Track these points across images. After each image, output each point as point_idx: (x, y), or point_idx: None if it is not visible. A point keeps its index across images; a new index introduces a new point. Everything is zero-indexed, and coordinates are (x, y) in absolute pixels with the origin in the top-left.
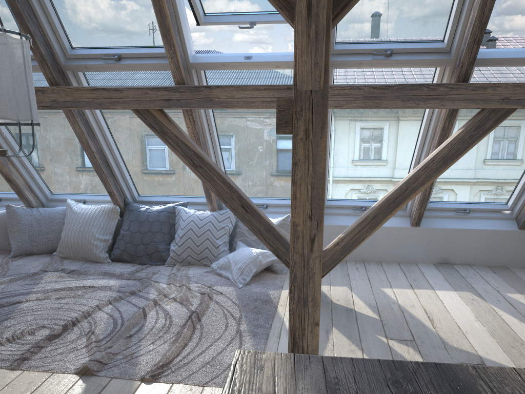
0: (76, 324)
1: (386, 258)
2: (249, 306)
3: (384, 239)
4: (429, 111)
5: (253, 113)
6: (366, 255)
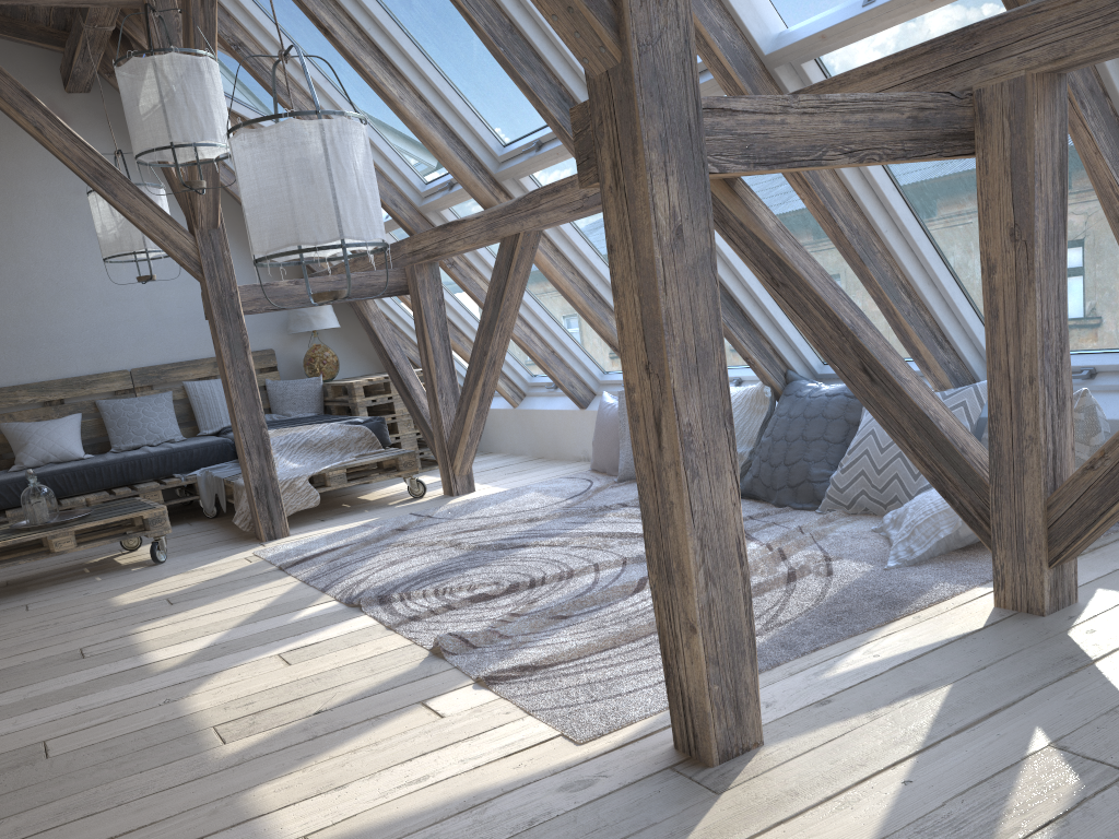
0: (535, 586)
1: None
2: (839, 607)
3: None
4: None
5: None
6: None
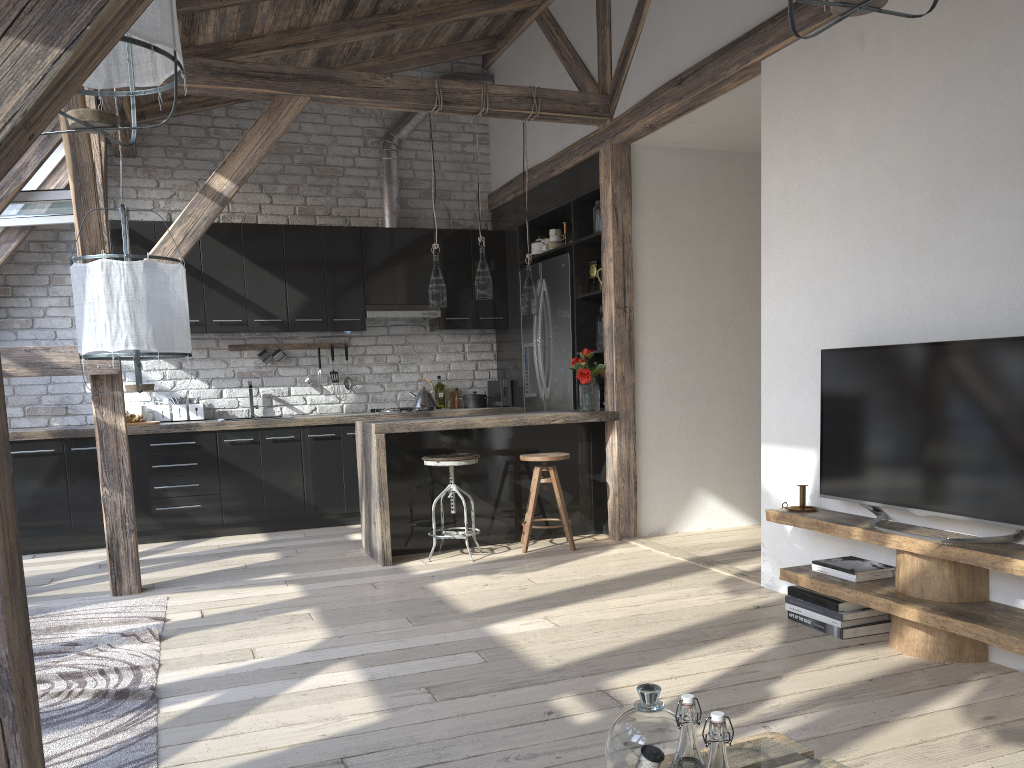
0: None
1: None
2: None
3: None
4: None
5: None
6: None
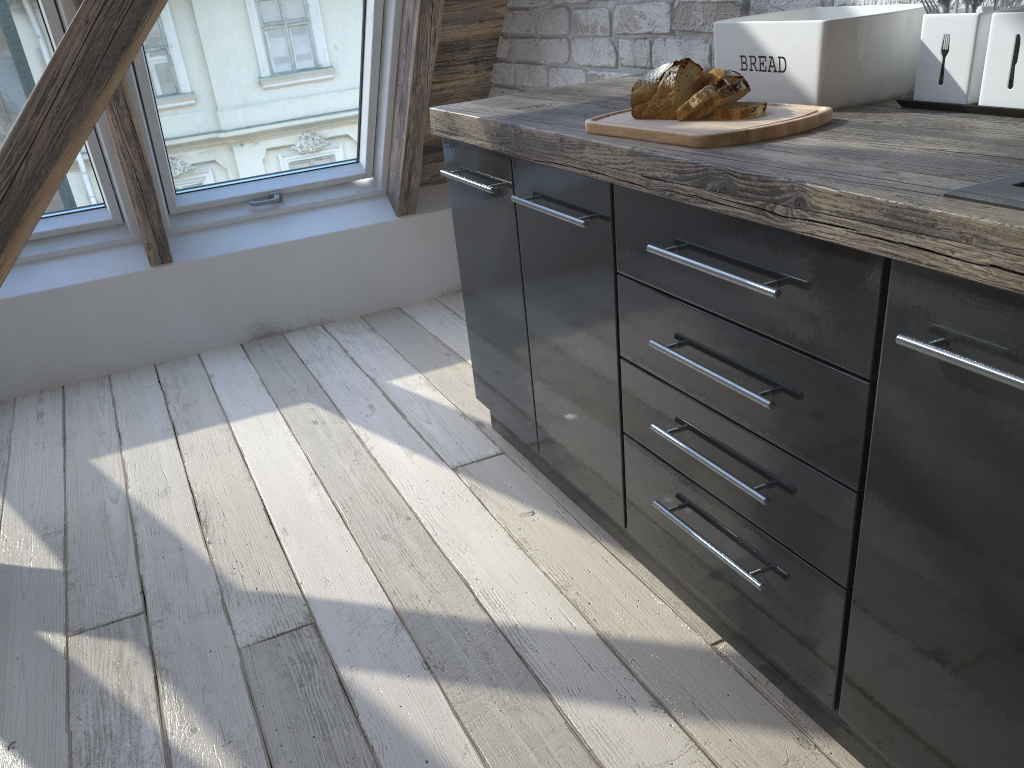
0: None
1: (122, 363)
2: None
3: (97, 315)
4: None
5: None
6: (66, 369)
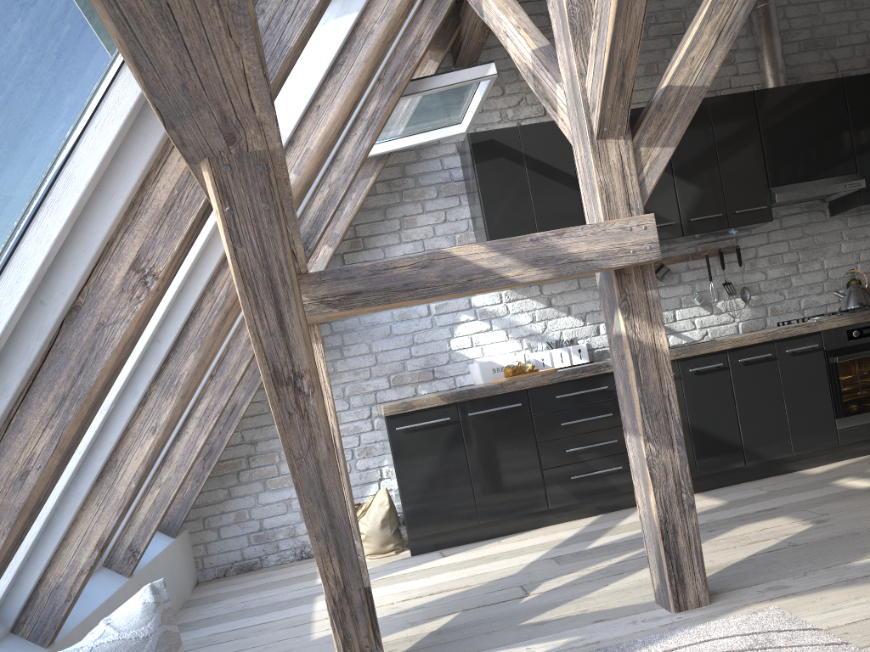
0: None
1: None
2: None
3: None
4: None
5: None
6: None
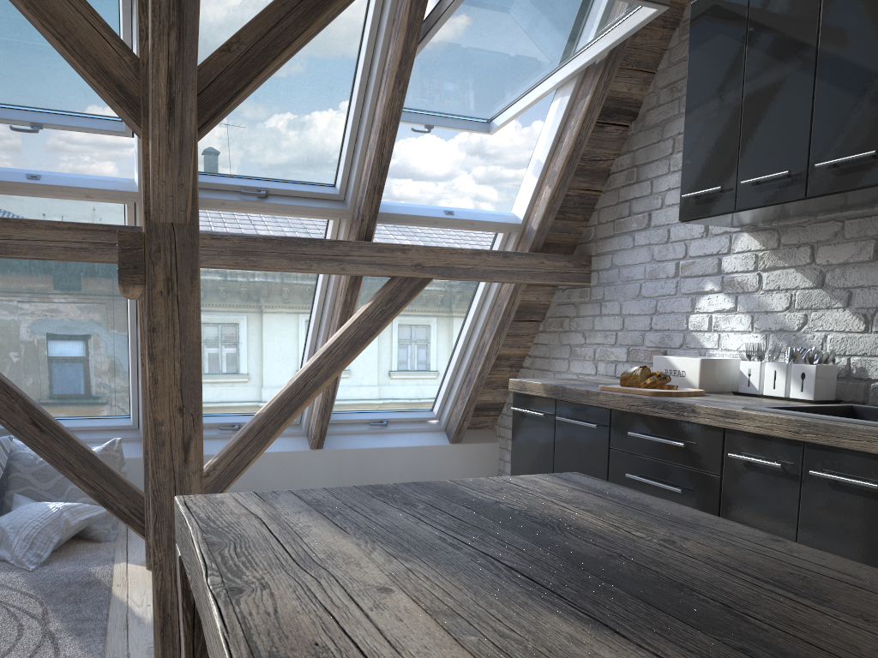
0: None
1: None
2: (59, 594)
3: (273, 471)
4: (324, 279)
5: (41, 270)
6: None
